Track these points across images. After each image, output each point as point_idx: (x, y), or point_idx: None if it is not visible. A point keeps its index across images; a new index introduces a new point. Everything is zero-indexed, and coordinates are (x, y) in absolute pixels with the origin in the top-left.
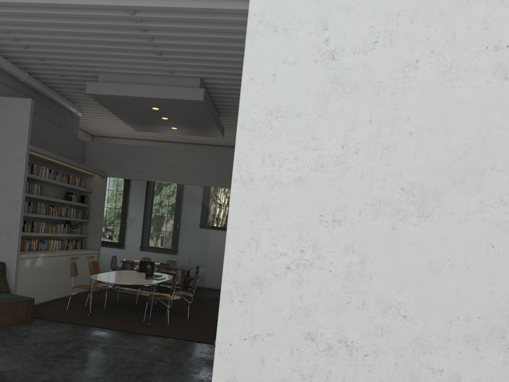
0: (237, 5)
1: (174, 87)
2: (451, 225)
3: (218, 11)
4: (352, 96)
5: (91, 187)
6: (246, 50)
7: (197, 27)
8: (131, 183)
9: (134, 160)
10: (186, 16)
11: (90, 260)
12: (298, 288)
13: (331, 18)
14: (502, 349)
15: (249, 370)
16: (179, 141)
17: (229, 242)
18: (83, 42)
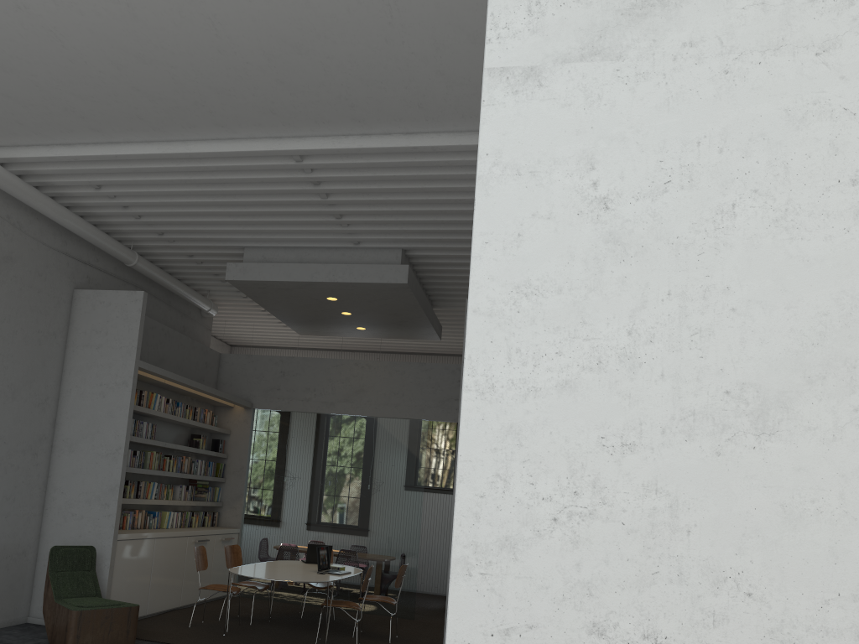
0: (458, 139)
1: (362, 264)
2: (811, 446)
3: (429, 149)
4: (639, 260)
5: (229, 426)
6: (476, 203)
7: (396, 174)
8: (294, 417)
9: (297, 381)
10: (379, 160)
11: (227, 544)
12: (573, 552)
13: (599, 153)
14: None
15: None
16: (369, 349)
17: (462, 482)
18: (223, 205)
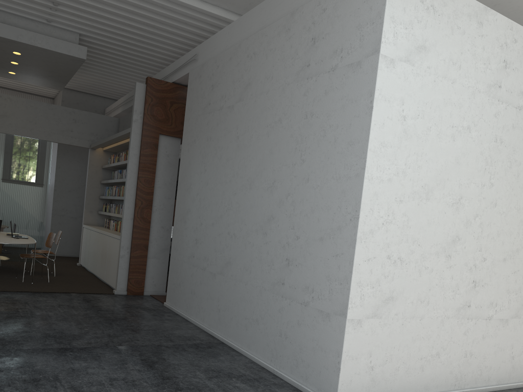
0: None
1: (55, 38)
2: (434, 203)
3: None
4: (409, 140)
5: None
6: (373, 108)
7: None
8: None
9: None
10: None
11: None
12: (386, 234)
13: (405, 99)
14: (444, 256)
15: (366, 276)
16: None
17: (361, 211)
18: None
